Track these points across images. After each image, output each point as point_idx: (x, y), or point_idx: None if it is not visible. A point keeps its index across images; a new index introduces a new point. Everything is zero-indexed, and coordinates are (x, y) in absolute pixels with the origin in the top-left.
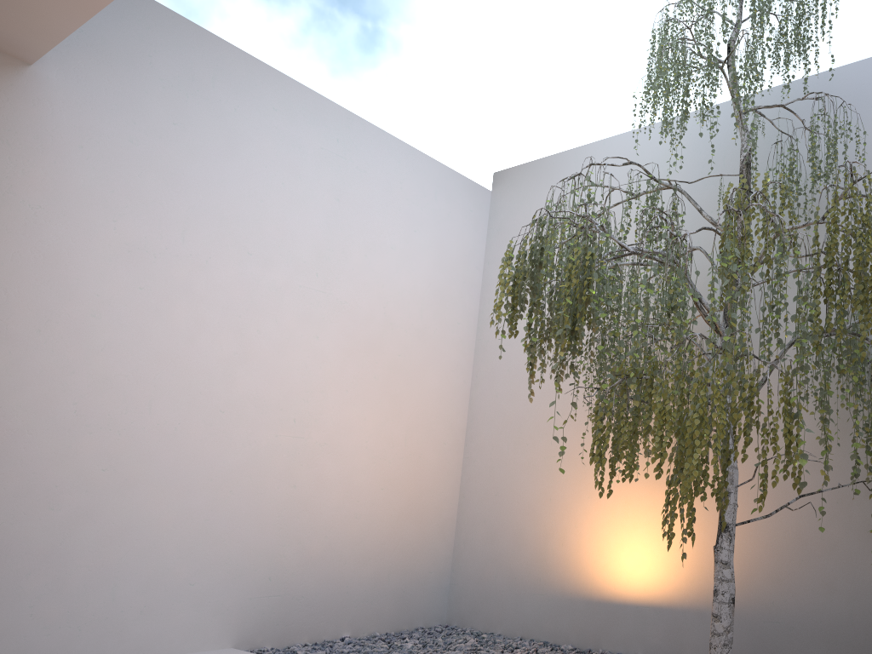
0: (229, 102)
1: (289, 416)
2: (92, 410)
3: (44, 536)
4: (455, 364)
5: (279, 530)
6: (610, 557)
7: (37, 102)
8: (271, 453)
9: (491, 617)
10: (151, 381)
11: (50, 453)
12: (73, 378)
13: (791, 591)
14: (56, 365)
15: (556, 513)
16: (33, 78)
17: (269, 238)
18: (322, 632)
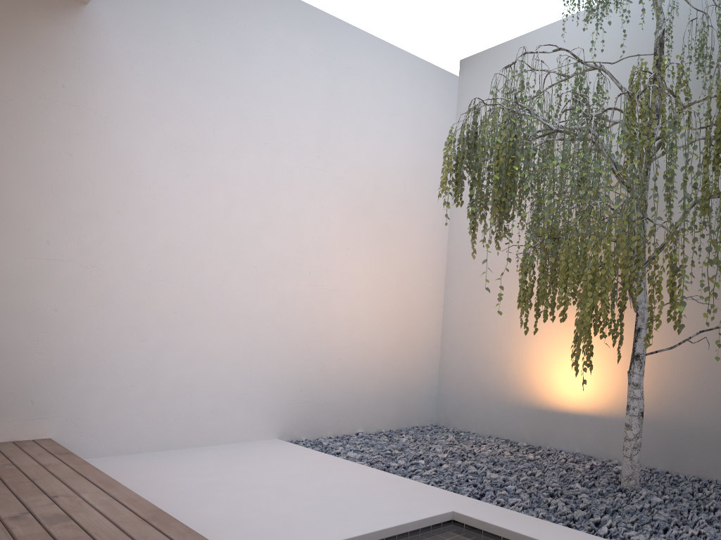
0: (239, 19)
1: (305, 270)
2: (162, 270)
3: (139, 360)
4: (434, 223)
5: (305, 354)
6: (555, 377)
7: (95, 34)
8: (294, 298)
9: (468, 420)
10: (201, 247)
11: (136, 301)
12: (146, 246)
13: (696, 407)
14: (133, 237)
15: (514, 342)
16: (90, 15)
17: (279, 129)
18: (342, 428)
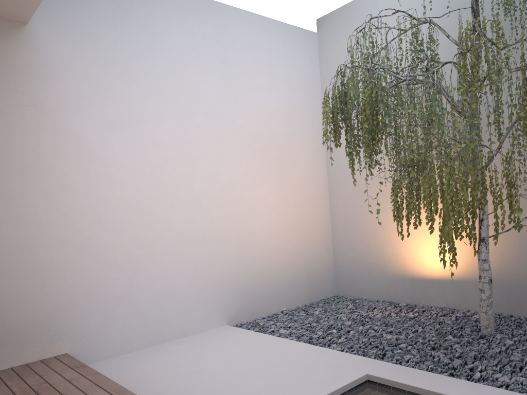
0: (144, 16)
1: (226, 200)
2: (122, 218)
3: (118, 286)
4: (314, 149)
5: (236, 262)
6: (420, 254)
7: (38, 47)
8: (221, 222)
9: (360, 290)
10: (148, 196)
11: (108, 245)
12: (107, 203)
13: None
14: (97, 198)
15: (386, 231)
16: (31, 32)
17: (190, 97)
18: (271, 309)
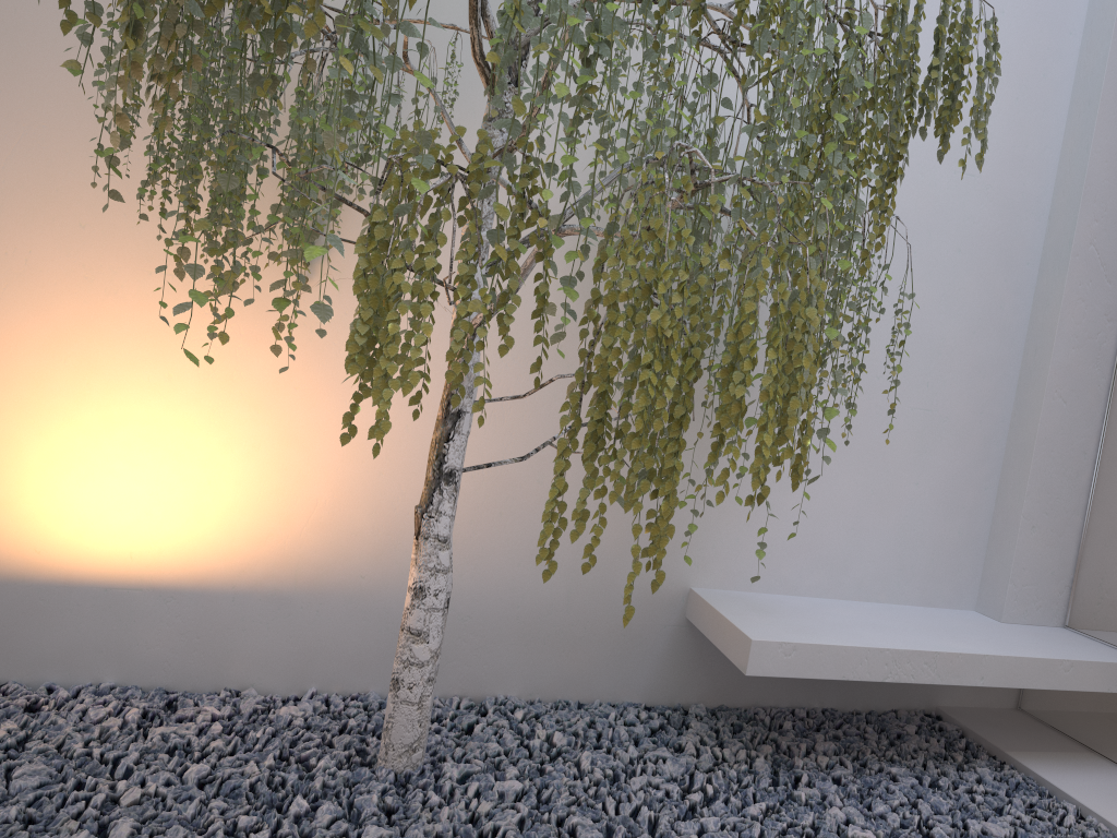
0: None
1: None
2: None
3: None
4: None
5: None
6: (26, 484)
7: None
8: None
9: None
10: None
11: None
12: None
13: (474, 561)
14: None
15: None
16: None
17: None
18: None
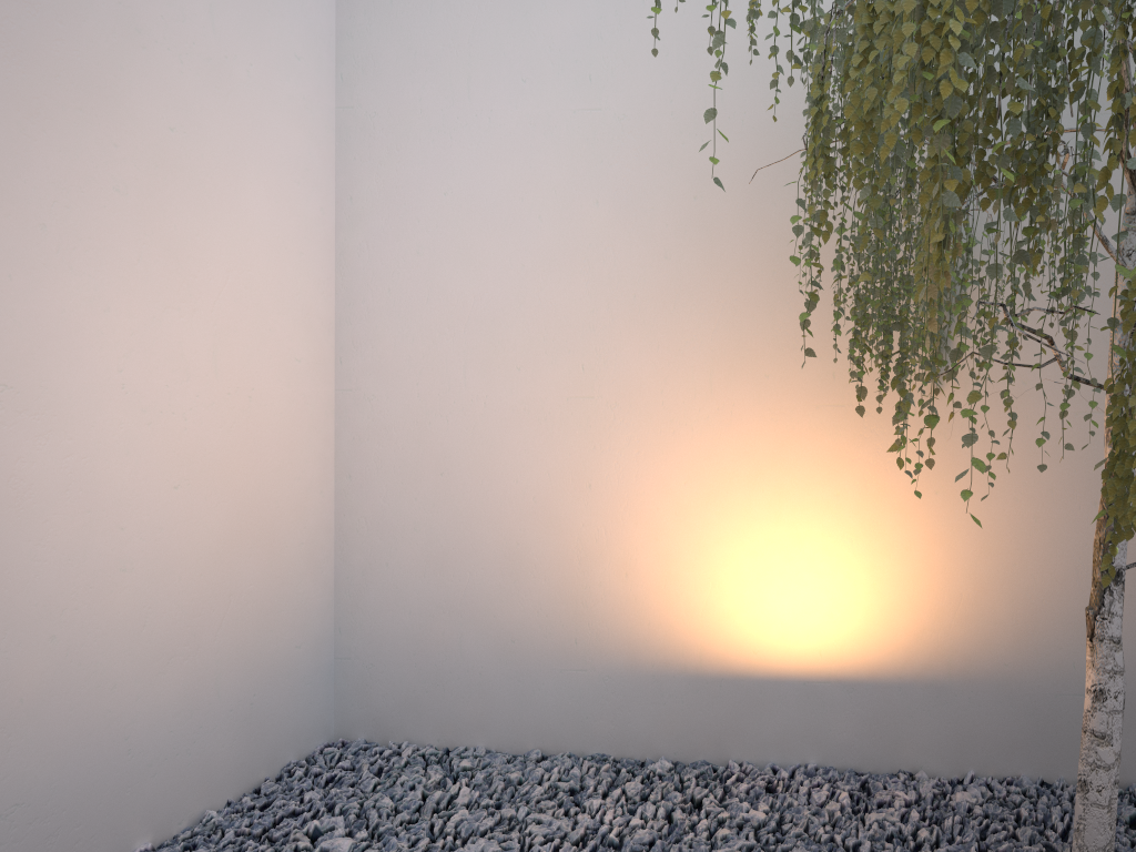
0: None
1: None
2: None
3: None
4: (300, 164)
5: None
6: (743, 597)
7: None
8: None
9: (459, 718)
10: None
11: None
12: None
13: None
14: None
15: (607, 515)
16: None
17: None
18: None
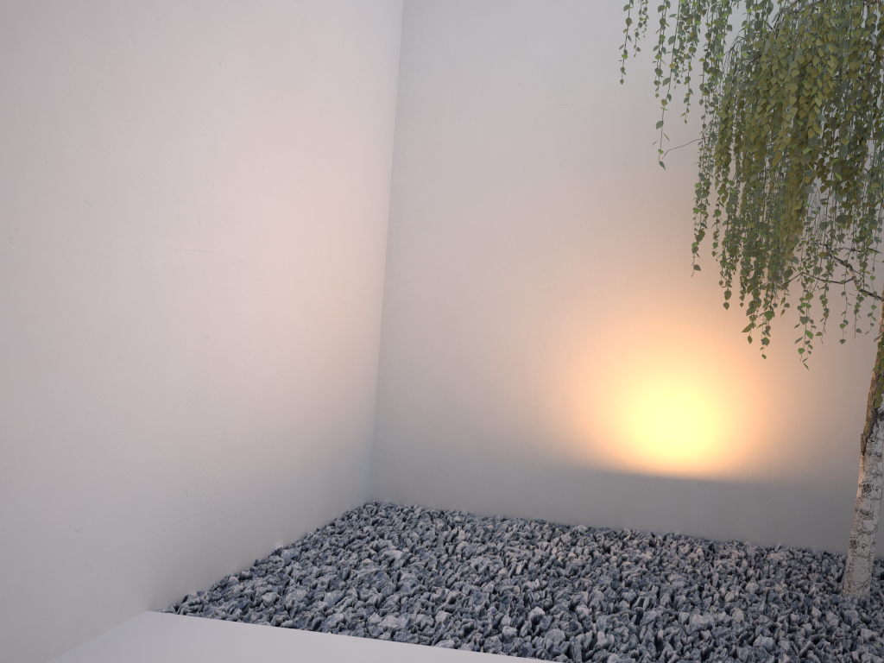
0: None
1: (190, 214)
2: None
3: None
4: (377, 131)
5: (192, 412)
6: (639, 422)
7: None
8: (171, 283)
9: (450, 492)
10: None
11: None
12: None
13: None
14: None
15: (554, 365)
16: None
17: None
18: (252, 550)
